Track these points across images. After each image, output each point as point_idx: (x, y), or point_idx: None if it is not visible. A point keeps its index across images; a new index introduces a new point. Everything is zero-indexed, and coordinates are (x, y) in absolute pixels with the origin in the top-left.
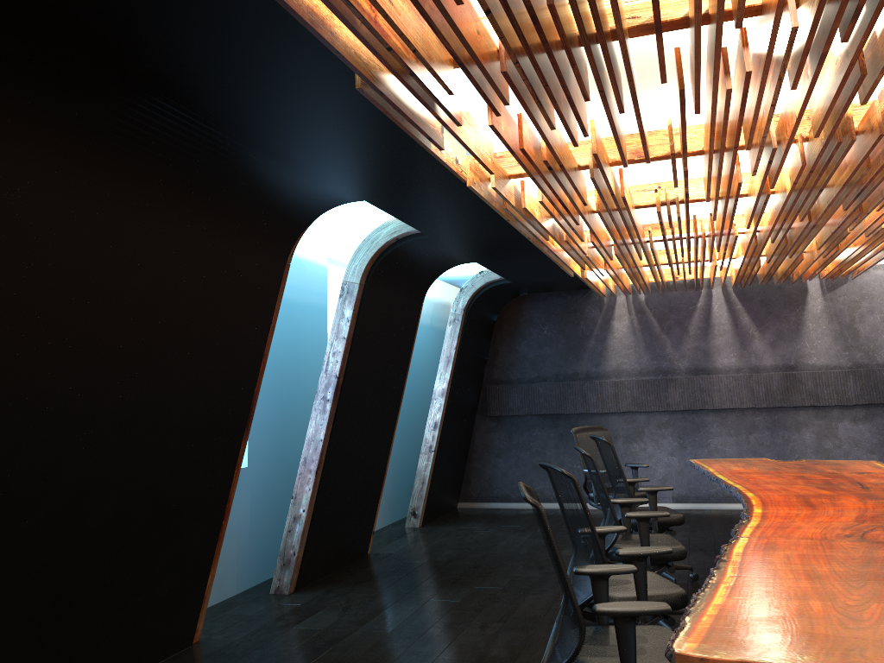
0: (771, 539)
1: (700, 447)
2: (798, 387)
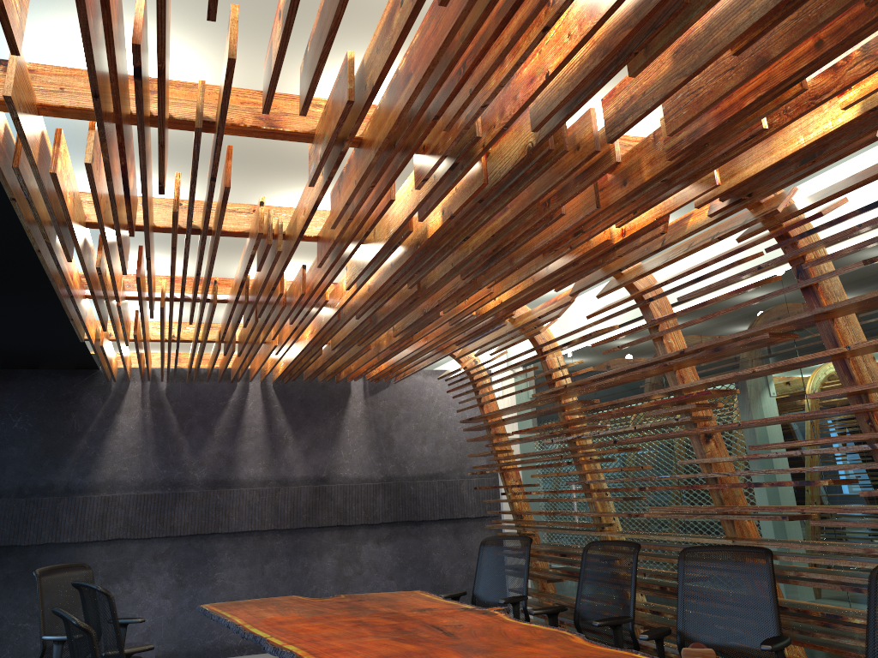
0: None
1: (204, 584)
2: (328, 503)
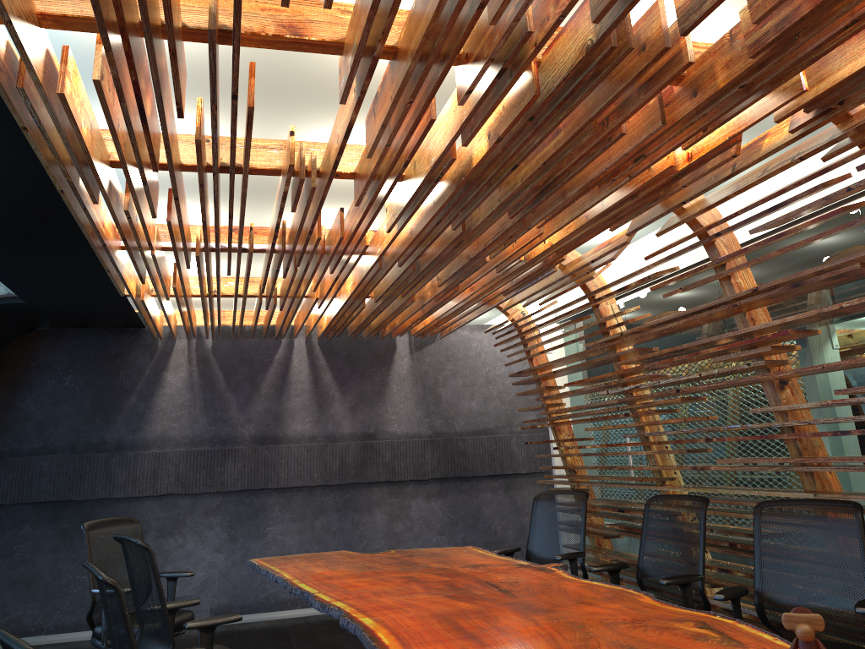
0: None
1: (255, 538)
2: (376, 459)
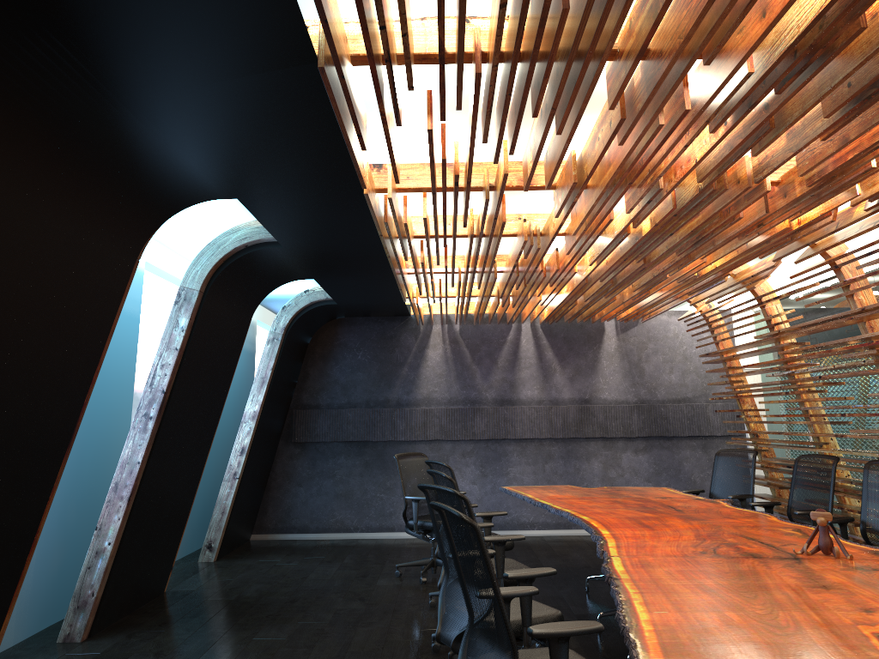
0: (640, 557)
1: (500, 476)
2: (591, 419)
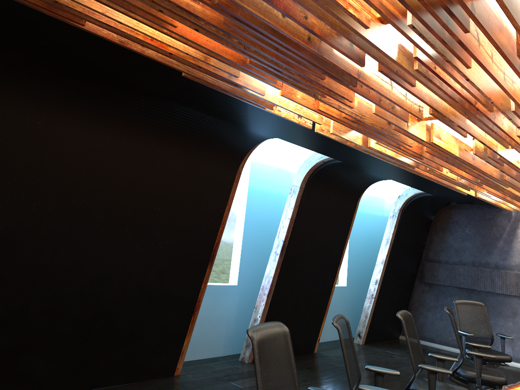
0: None
1: None
2: None
